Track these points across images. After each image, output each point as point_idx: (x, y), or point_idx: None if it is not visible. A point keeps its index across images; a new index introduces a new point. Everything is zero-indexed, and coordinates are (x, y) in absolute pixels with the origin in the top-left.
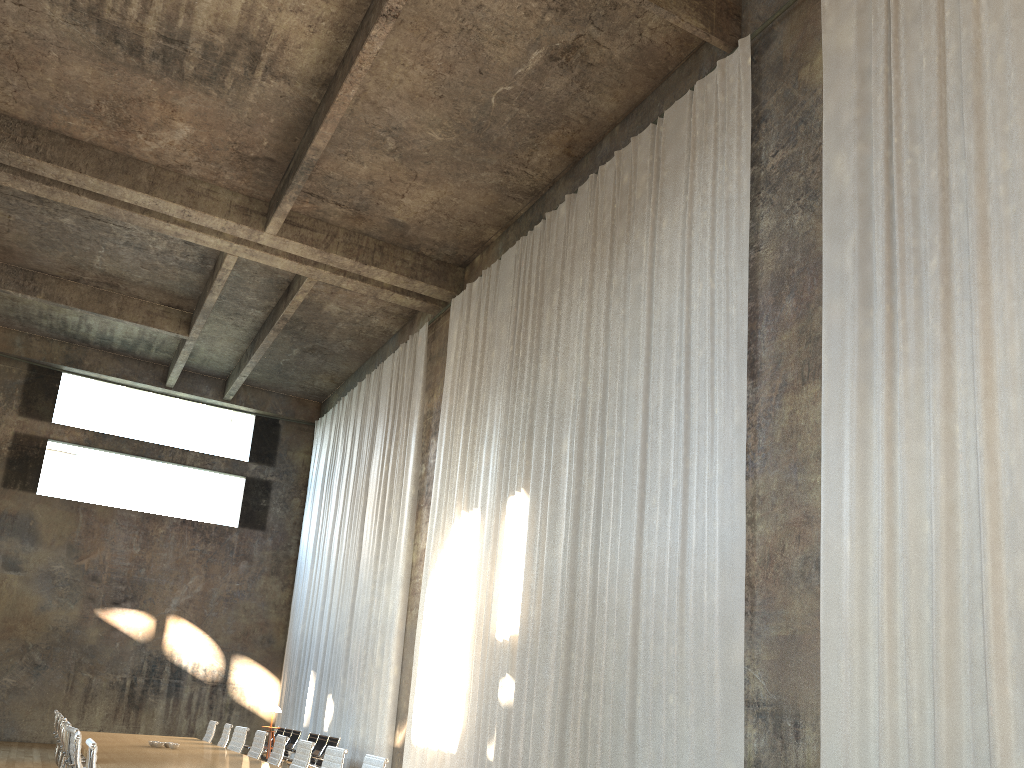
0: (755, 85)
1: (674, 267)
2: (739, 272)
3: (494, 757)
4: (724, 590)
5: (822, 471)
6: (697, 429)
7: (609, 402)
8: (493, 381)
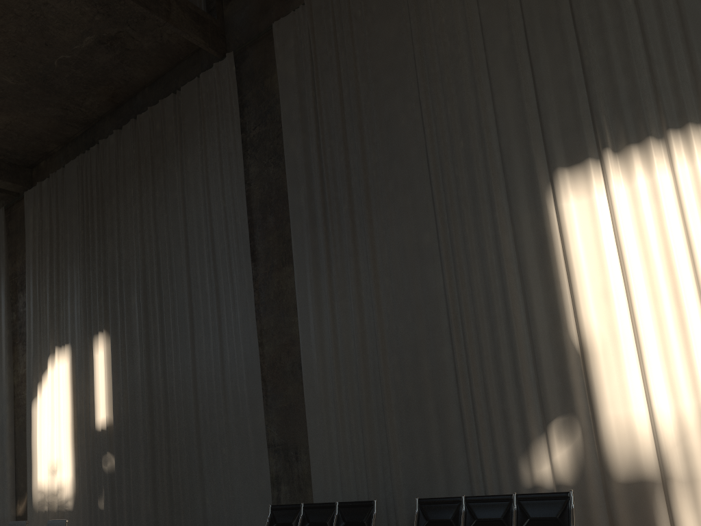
0: (238, 83)
1: (198, 190)
2: (240, 198)
3: (105, 507)
4: (250, 385)
5: (298, 316)
6: (224, 291)
7: (163, 273)
8: (70, 254)
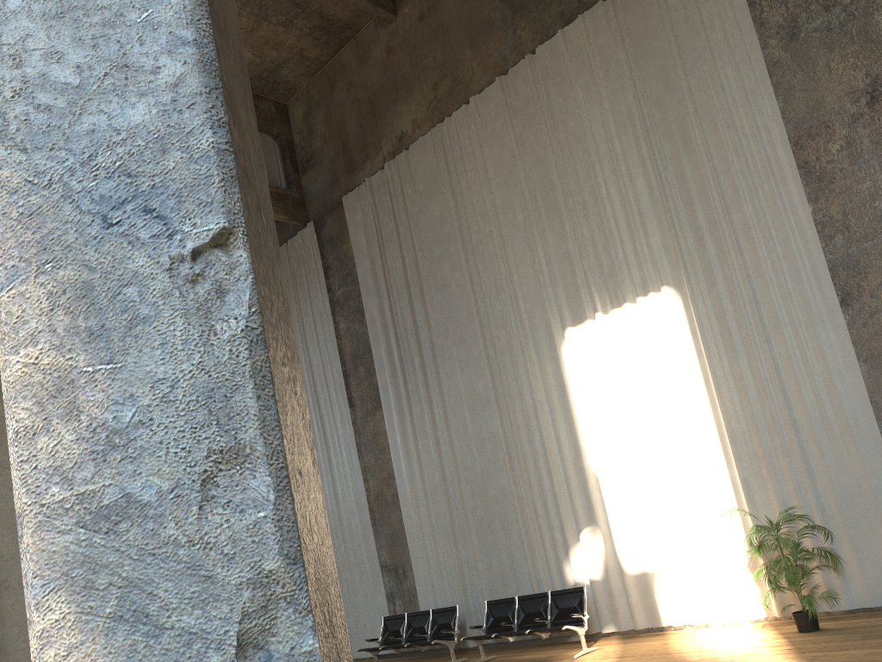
0: (321, 247)
1: (299, 346)
2: (334, 353)
3: None
4: (360, 516)
5: (391, 455)
6: (330, 436)
7: None
8: None
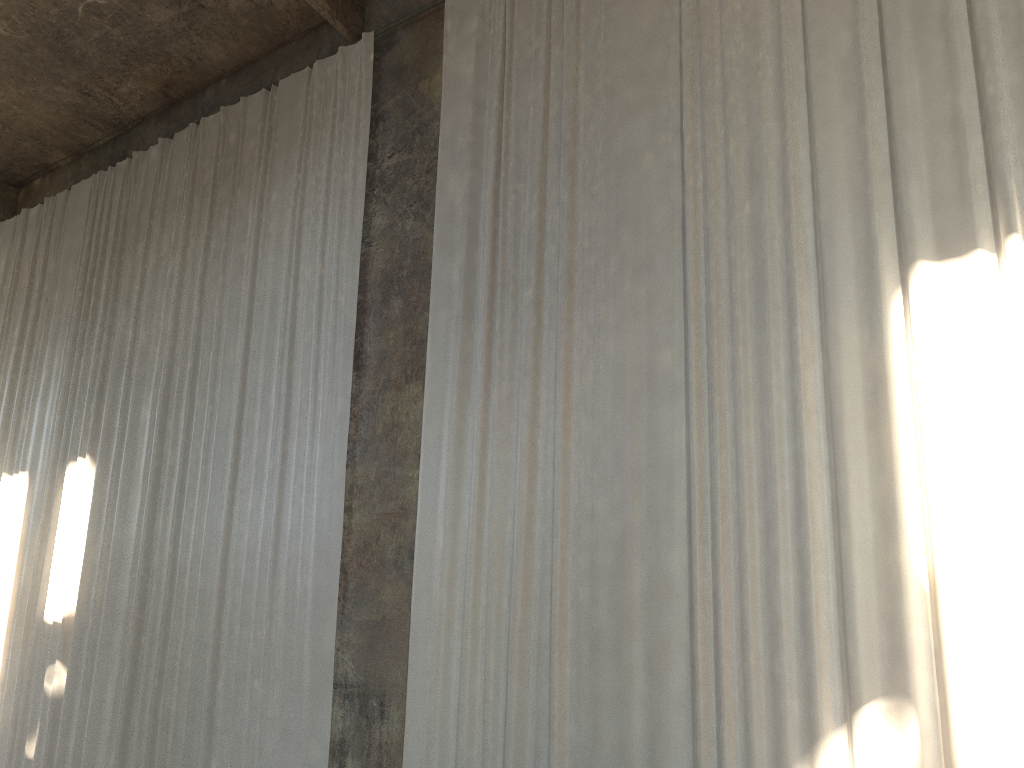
0: (375, 82)
1: (282, 244)
2: (351, 264)
3: (36, 754)
4: (319, 575)
5: (421, 467)
6: (299, 413)
7: (201, 372)
8: (54, 328)
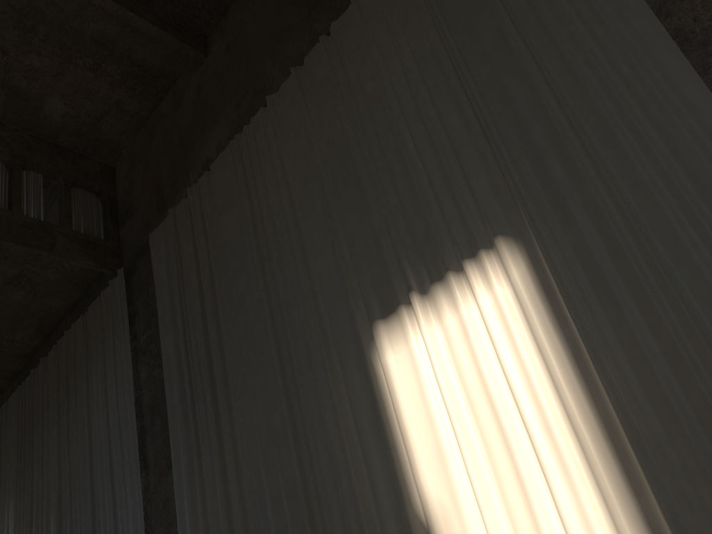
0: (131, 294)
1: (100, 403)
2: (131, 405)
3: None
4: None
5: (178, 525)
6: (119, 507)
7: (73, 495)
8: (8, 488)
